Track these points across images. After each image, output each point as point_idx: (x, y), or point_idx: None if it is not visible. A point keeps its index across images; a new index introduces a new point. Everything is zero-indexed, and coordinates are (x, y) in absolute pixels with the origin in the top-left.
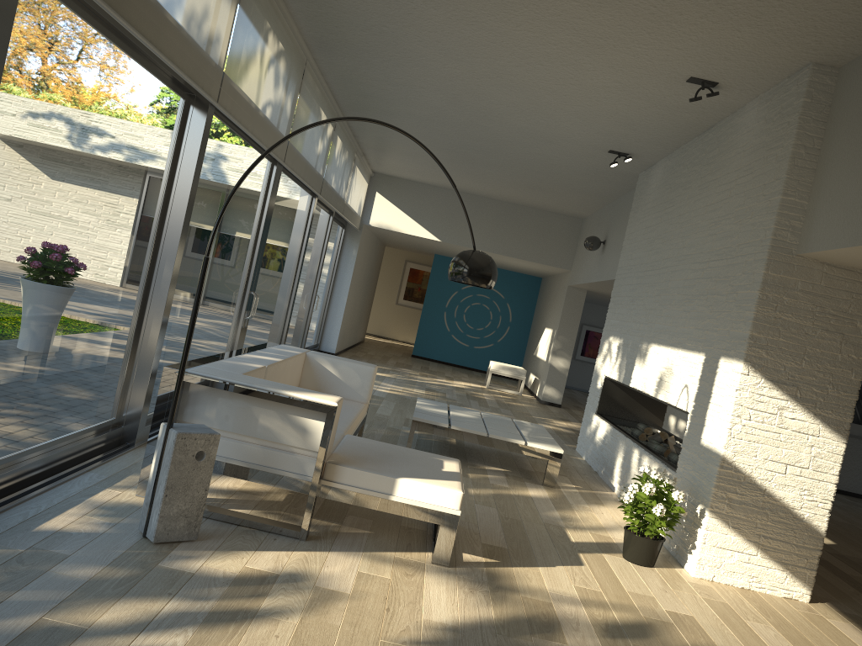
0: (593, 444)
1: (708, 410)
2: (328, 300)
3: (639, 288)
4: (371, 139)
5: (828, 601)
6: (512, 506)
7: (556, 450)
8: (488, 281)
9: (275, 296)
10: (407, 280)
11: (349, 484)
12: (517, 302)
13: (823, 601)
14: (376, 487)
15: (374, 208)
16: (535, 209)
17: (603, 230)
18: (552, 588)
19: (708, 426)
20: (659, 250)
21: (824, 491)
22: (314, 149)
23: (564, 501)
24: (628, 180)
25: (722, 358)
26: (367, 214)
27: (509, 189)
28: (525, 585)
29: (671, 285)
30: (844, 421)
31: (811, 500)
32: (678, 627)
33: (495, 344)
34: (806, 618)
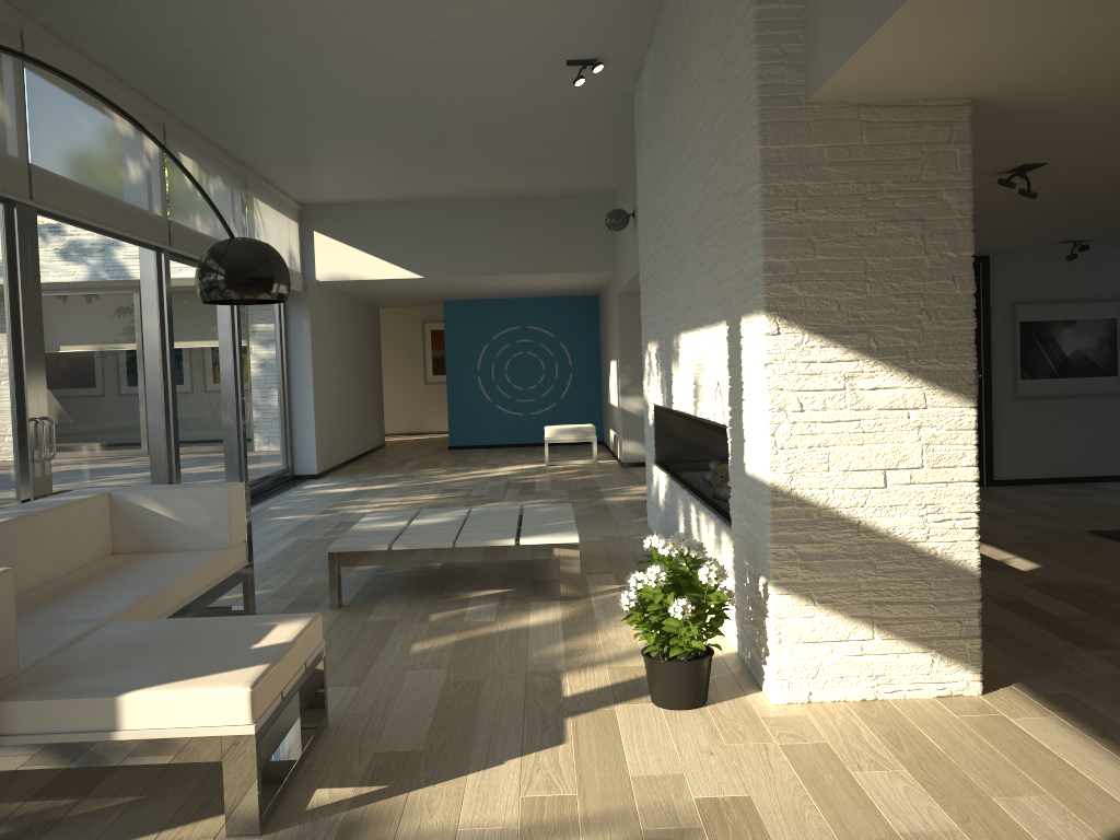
0: (659, 510)
1: (744, 414)
2: (287, 402)
3: (658, 258)
4: (250, 149)
5: (1018, 681)
6: (481, 656)
7: (566, 540)
8: (264, 286)
9: (123, 415)
10: (432, 348)
11: (30, 731)
12: (573, 337)
13: (1009, 683)
14: (83, 723)
15: (316, 255)
16: (544, 197)
17: (631, 197)
18: (472, 819)
19: (748, 441)
20: (665, 188)
21: (959, 499)
22: (118, 175)
23: (586, 620)
24: (627, 108)
25: (743, 319)
26: (310, 267)
27: (489, 176)
28: (414, 830)
29: (682, 234)
30: (964, 370)
31: (940, 519)
32: (711, 833)
33: (558, 402)
34: (974, 730)
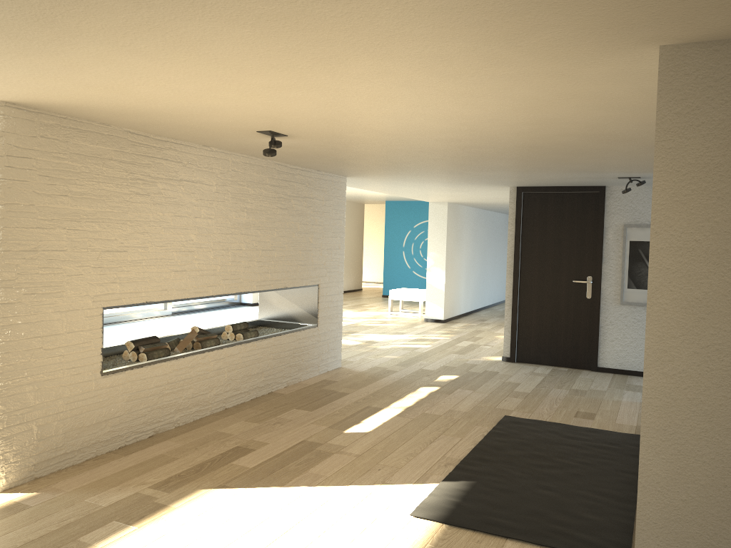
0: None
1: None
2: None
3: None
4: None
5: (44, 492)
6: None
7: None
8: None
9: None
10: None
11: None
12: None
13: (33, 492)
14: None
15: None
16: None
17: None
18: None
19: None
20: None
21: None
22: None
23: None
24: None
25: None
26: None
27: None
28: None
29: None
30: None
31: None
32: None
33: None
34: None
